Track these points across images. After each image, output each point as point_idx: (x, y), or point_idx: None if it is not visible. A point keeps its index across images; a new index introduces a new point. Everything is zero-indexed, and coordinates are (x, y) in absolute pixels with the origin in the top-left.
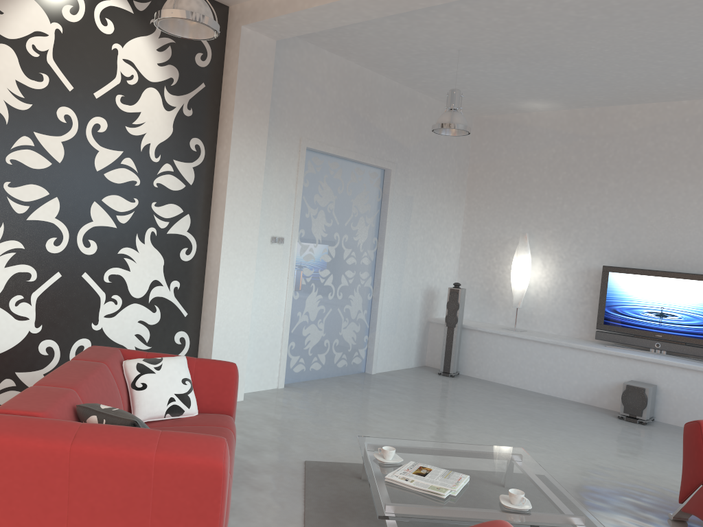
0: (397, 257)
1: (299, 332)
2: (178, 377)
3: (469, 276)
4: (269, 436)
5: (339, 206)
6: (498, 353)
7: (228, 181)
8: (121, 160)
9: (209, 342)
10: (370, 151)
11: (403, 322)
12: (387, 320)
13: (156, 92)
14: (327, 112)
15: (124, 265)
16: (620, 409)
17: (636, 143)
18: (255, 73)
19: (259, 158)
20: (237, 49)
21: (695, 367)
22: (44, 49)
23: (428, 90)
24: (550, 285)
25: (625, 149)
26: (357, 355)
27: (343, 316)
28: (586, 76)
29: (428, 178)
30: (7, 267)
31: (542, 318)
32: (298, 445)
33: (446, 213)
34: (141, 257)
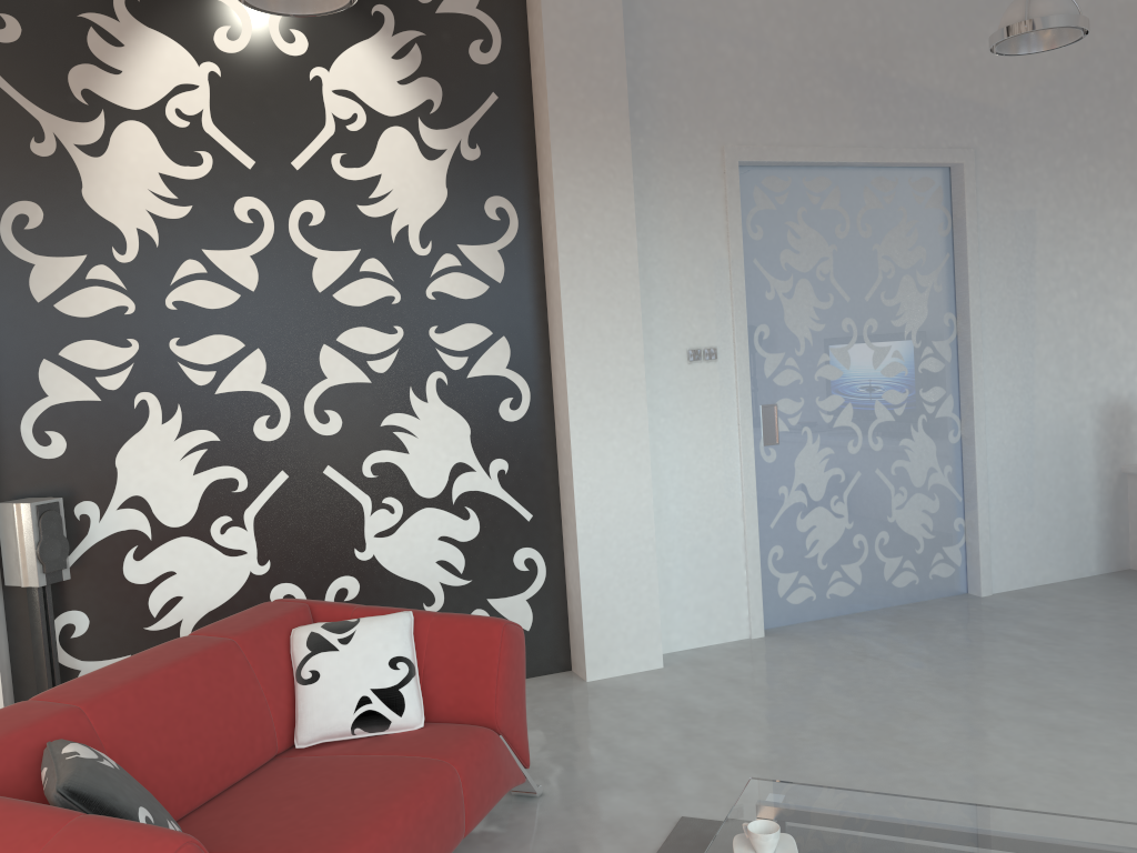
0: (1010, 346)
1: (789, 526)
2: (382, 655)
3: None
4: (652, 752)
5: (844, 263)
6: None
7: (561, 262)
8: (359, 266)
9: (574, 565)
10: (900, 136)
11: (1050, 482)
12: (1005, 481)
13: (403, 133)
14: (778, 80)
15: (396, 445)
16: None
17: None
18: (583, 46)
19: (620, 207)
20: (538, 10)
21: None
22: (195, 110)
23: None
24: None
25: None
26: (941, 560)
27: (892, 484)
28: None
29: (1069, 163)
30: (197, 475)
31: None
32: (696, 776)
33: (1136, 228)
34: (424, 427)
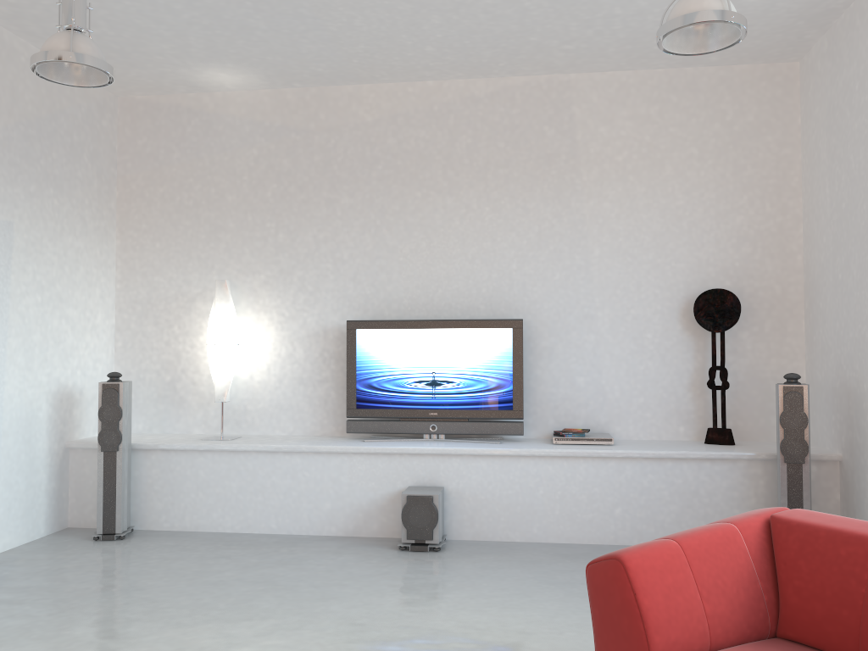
0: None
1: None
2: None
3: (135, 361)
4: None
5: None
6: (199, 482)
7: None
8: None
9: None
10: None
11: (14, 458)
12: None
13: None
14: None
15: None
16: (402, 534)
17: (373, 140)
18: None
19: None
20: None
21: (491, 451)
22: None
23: (24, 27)
24: (271, 360)
25: (359, 149)
26: None
27: None
28: (303, 17)
29: (41, 191)
30: None
31: (263, 413)
32: None
33: (84, 255)
34: None
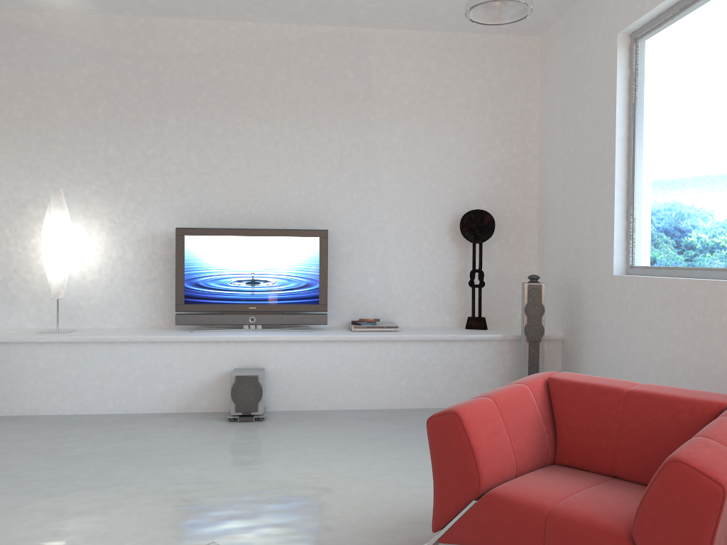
0: None
1: None
2: None
3: None
4: None
5: None
6: (38, 371)
7: None
8: None
9: None
10: None
11: None
12: None
13: None
14: None
15: None
16: (231, 408)
17: (198, 70)
18: None
19: None
20: None
21: (304, 337)
22: None
23: None
24: (102, 262)
25: (185, 77)
26: None
27: None
28: None
29: None
30: None
31: (95, 309)
32: None
33: None
34: None
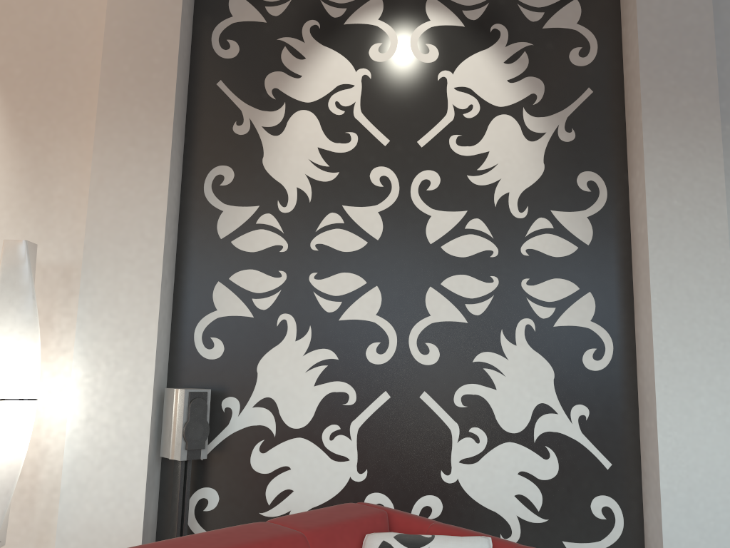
0: None
1: None
2: None
3: None
4: None
5: None
6: None
7: (649, 224)
8: (464, 224)
9: (656, 521)
10: None
11: None
12: None
13: (509, 120)
14: None
15: (485, 380)
16: None
17: None
18: (674, 42)
19: (709, 177)
20: (633, 16)
21: None
22: (349, 103)
23: None
24: None
25: None
26: None
27: None
28: None
29: None
30: (317, 386)
31: None
32: None
33: None
34: (511, 366)
